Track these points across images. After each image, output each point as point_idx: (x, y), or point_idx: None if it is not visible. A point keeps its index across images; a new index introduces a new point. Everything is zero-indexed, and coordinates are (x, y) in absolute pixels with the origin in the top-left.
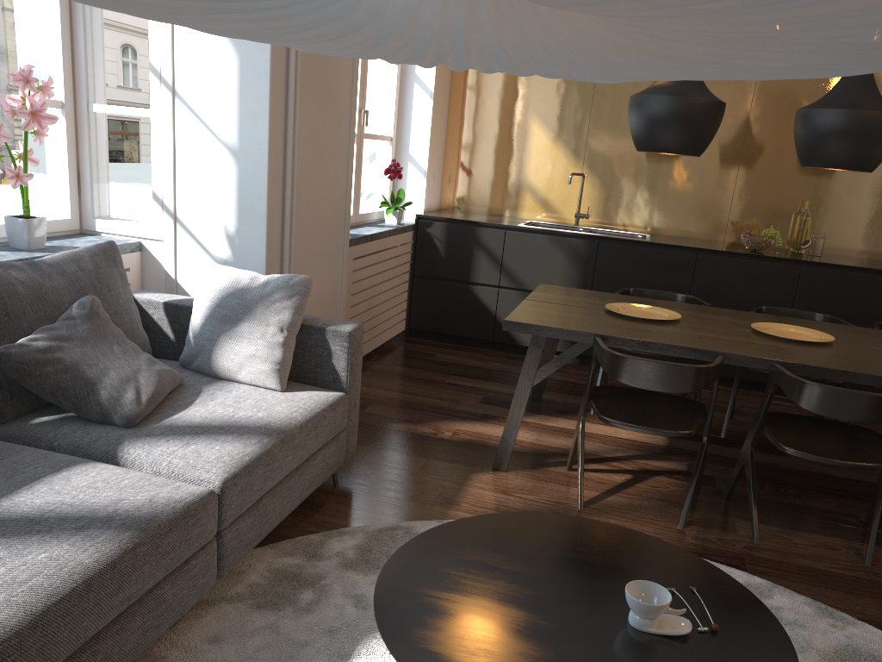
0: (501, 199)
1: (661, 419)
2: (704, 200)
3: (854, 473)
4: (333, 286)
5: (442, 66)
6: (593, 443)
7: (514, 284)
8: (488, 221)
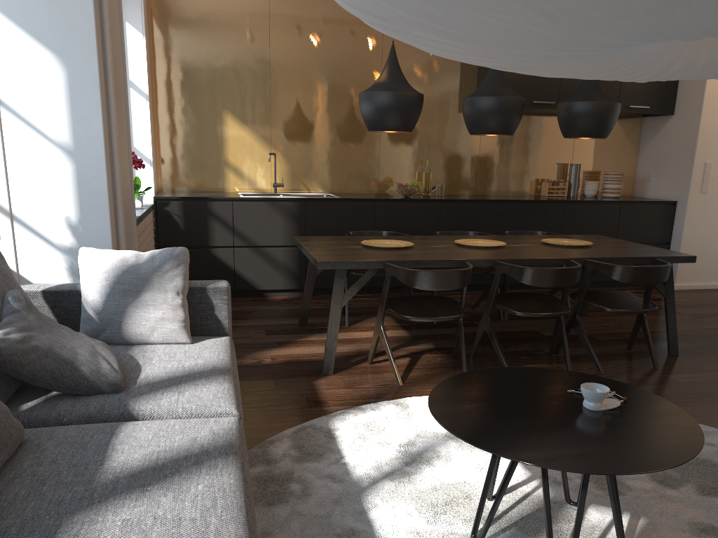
0: (210, 178)
1: (439, 311)
2: (360, 165)
3: (519, 327)
4: None
5: (148, 74)
6: (367, 344)
7: (246, 242)
8: (215, 196)
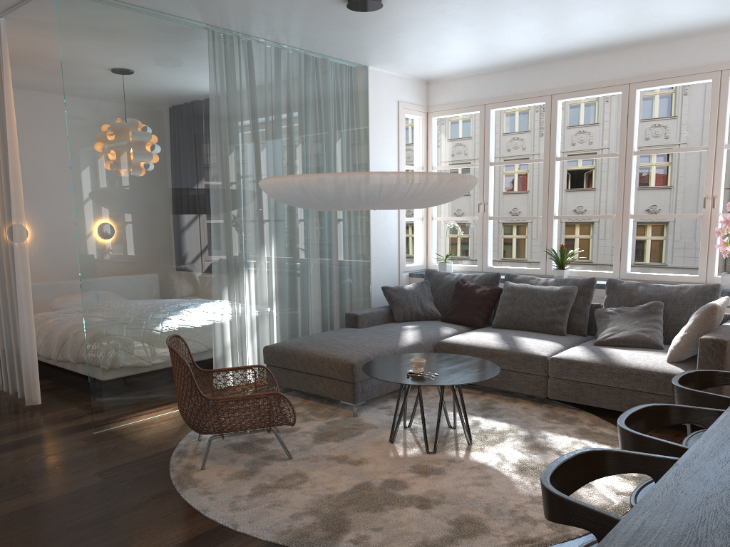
0: None
1: None
2: None
3: None
4: None
5: None
6: None
7: None
8: None
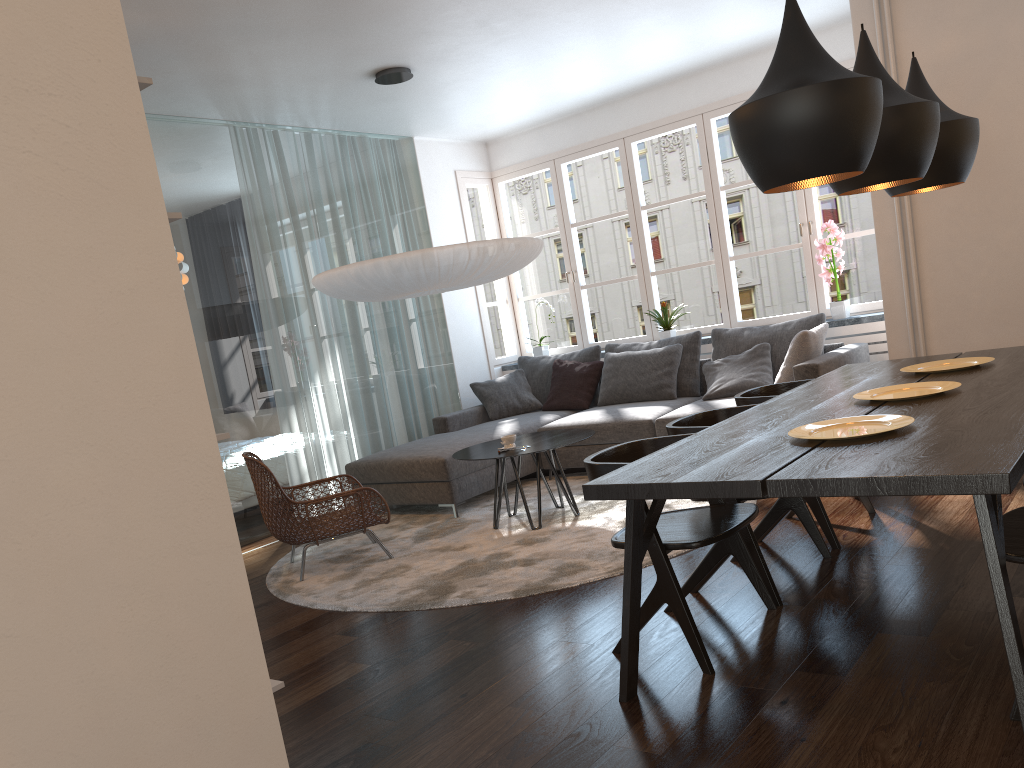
0: None
1: None
2: None
3: (962, 627)
4: None
5: None
6: (960, 517)
7: None
8: None
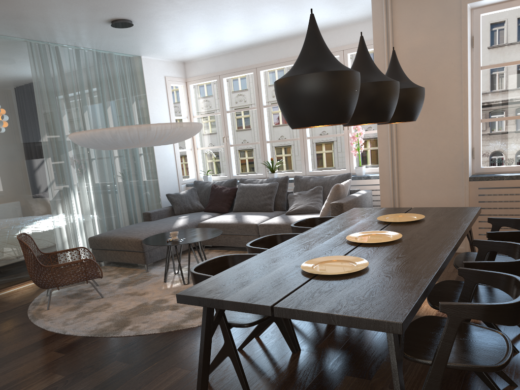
0: None
1: None
2: None
3: (389, 375)
4: (452, 200)
5: None
6: None
7: None
8: None
